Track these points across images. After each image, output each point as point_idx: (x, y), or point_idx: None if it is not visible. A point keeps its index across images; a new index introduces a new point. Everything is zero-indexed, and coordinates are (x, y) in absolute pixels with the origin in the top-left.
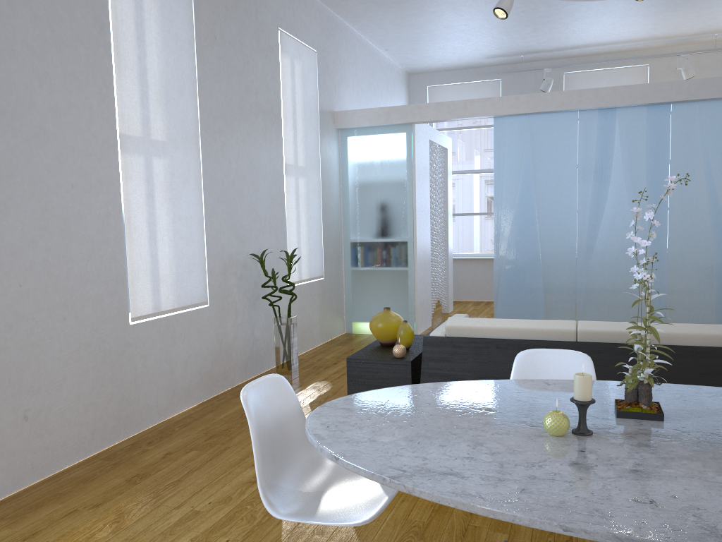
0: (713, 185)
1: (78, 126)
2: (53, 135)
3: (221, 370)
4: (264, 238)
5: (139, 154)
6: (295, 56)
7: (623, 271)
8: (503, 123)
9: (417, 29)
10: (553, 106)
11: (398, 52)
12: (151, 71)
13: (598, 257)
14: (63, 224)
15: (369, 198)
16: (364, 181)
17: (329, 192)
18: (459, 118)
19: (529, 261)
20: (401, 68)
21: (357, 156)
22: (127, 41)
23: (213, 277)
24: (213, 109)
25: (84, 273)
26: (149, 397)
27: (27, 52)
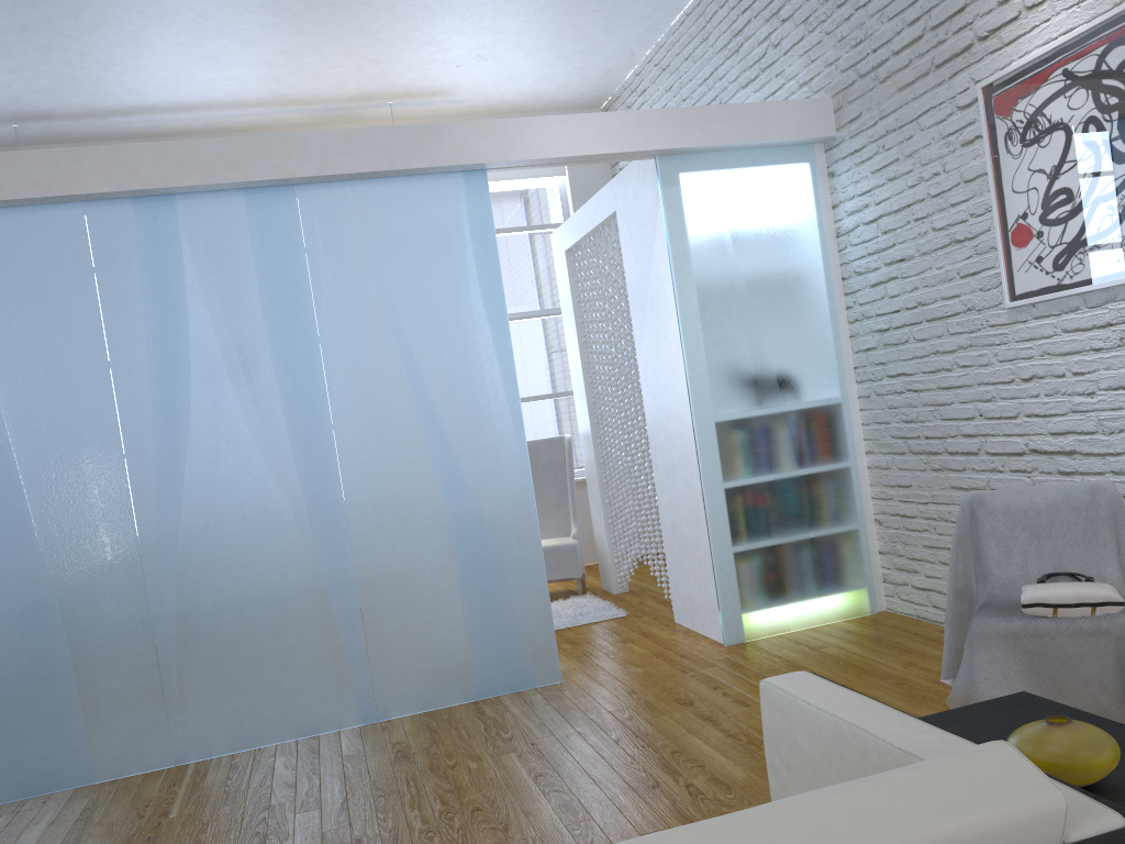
0: (413, 356)
1: None
2: None
3: None
4: None
5: None
6: None
7: (260, 571)
8: None
9: None
10: (10, 187)
11: None
12: None
13: (195, 548)
14: None
15: None
16: None
17: None
18: None
19: (17, 587)
20: None
21: None
22: None
23: None
24: None
25: None
26: None
27: None
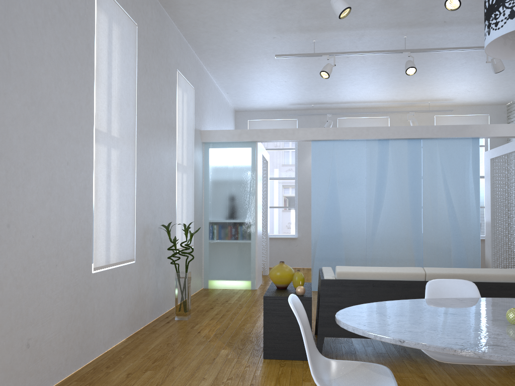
0: (448, 190)
1: (73, 119)
2: (60, 124)
3: (139, 312)
4: (165, 215)
5: (104, 144)
6: (184, 89)
7: (396, 244)
8: (318, 145)
9: (253, 81)
10: (350, 136)
11: (234, 95)
12: (114, 87)
13: (380, 234)
14: (60, 191)
15: (224, 191)
16: (221, 179)
17: (197, 185)
18: (289, 140)
19: (335, 237)
20: (232, 106)
21: (216, 161)
22: (103, 64)
23: (138, 241)
24: (144, 119)
25: (70, 230)
26: (99, 332)
27: (49, 61)
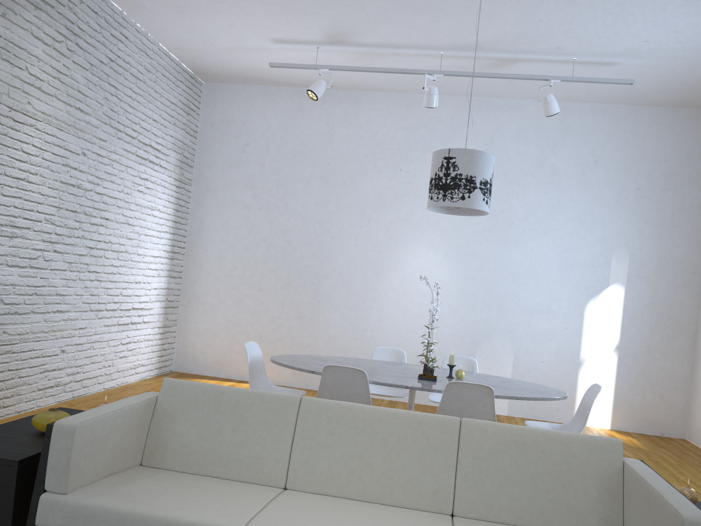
0: None
1: None
2: None
3: None
4: None
5: None
6: None
7: None
8: None
9: None
10: None
11: None
12: None
13: None
14: None
15: None
16: None
17: None
18: None
19: None
20: None
21: None
22: None
23: None
24: None
25: None
26: None
27: None
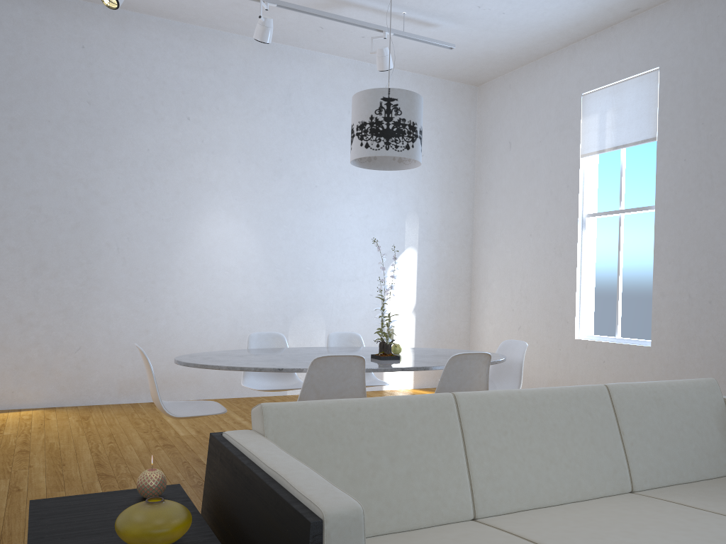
0: None
1: None
2: None
3: None
4: None
5: None
6: None
7: None
8: None
9: None
10: None
11: None
12: None
13: None
14: None
15: None
16: None
17: None
18: None
19: None
20: None
21: None
22: None
23: None
24: None
25: None
26: None
27: None
